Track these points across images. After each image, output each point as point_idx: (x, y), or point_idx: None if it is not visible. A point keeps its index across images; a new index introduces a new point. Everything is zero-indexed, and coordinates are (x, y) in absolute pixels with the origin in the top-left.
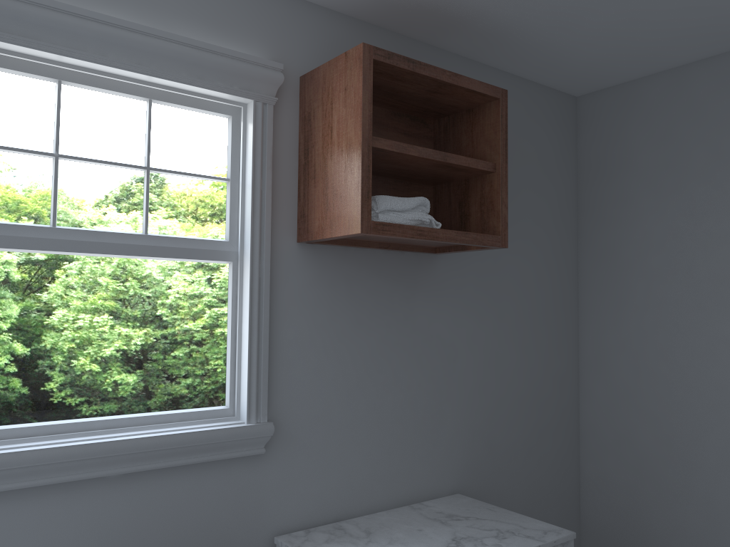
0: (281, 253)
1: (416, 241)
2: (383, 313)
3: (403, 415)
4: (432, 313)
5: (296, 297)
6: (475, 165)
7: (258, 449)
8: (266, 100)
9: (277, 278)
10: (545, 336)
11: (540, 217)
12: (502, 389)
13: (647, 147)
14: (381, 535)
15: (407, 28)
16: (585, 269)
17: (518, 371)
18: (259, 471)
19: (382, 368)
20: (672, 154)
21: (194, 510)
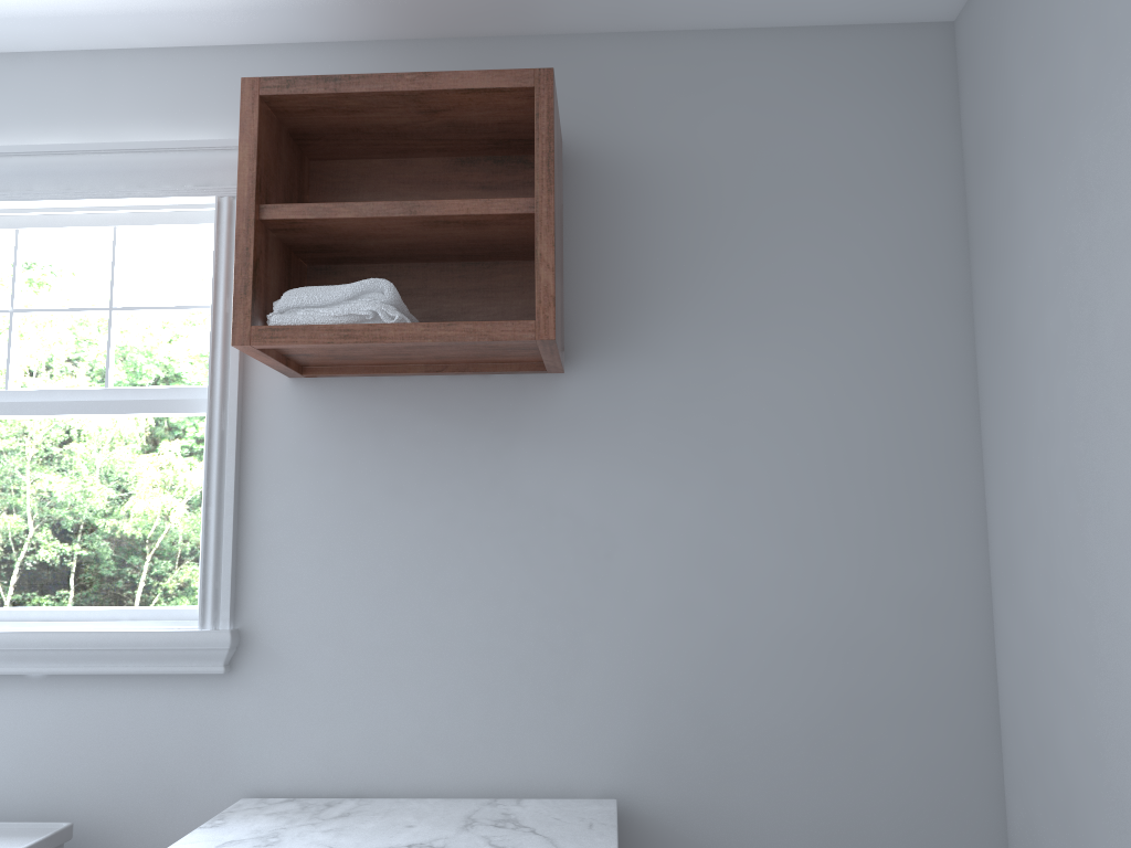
0: (264, 394)
1: (436, 351)
2: (446, 475)
3: (489, 644)
4: (554, 474)
5: (288, 455)
6: (484, 209)
7: (213, 667)
8: (232, 192)
9: (258, 430)
10: (867, 515)
11: (844, 278)
12: (740, 617)
13: (1027, 77)
14: (348, 821)
15: (472, 25)
16: (984, 370)
17: (786, 583)
18: (225, 700)
19: (445, 563)
20: (1054, 75)
21: (133, 737)
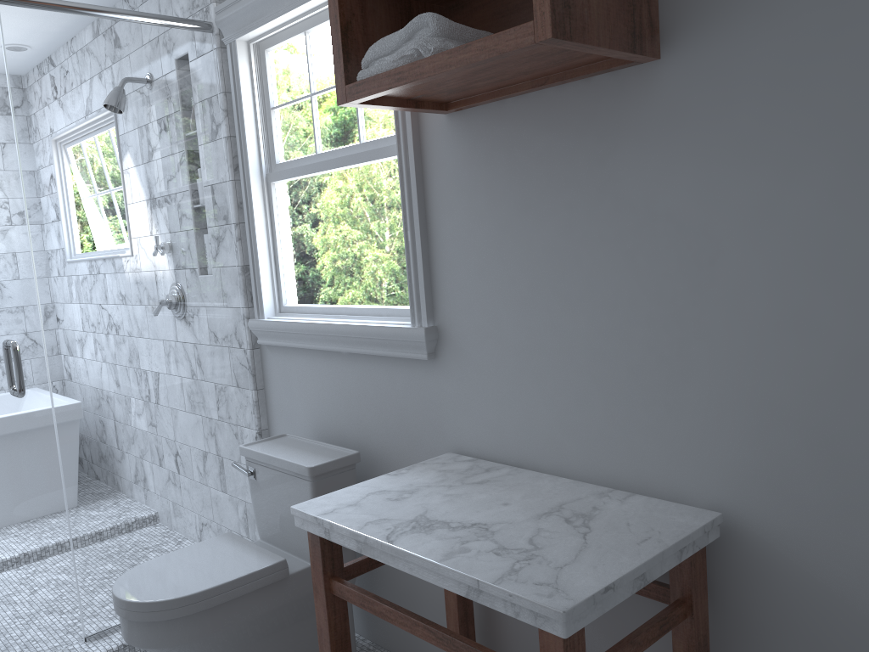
0: (432, 132)
1: (506, 70)
2: (560, 188)
3: (605, 349)
4: (654, 175)
5: (451, 183)
6: None
7: (421, 354)
8: None
9: (431, 164)
10: None
11: None
12: None
13: None
14: (475, 488)
15: None
16: None
17: None
18: (435, 379)
19: (565, 273)
20: None
21: (392, 399)
